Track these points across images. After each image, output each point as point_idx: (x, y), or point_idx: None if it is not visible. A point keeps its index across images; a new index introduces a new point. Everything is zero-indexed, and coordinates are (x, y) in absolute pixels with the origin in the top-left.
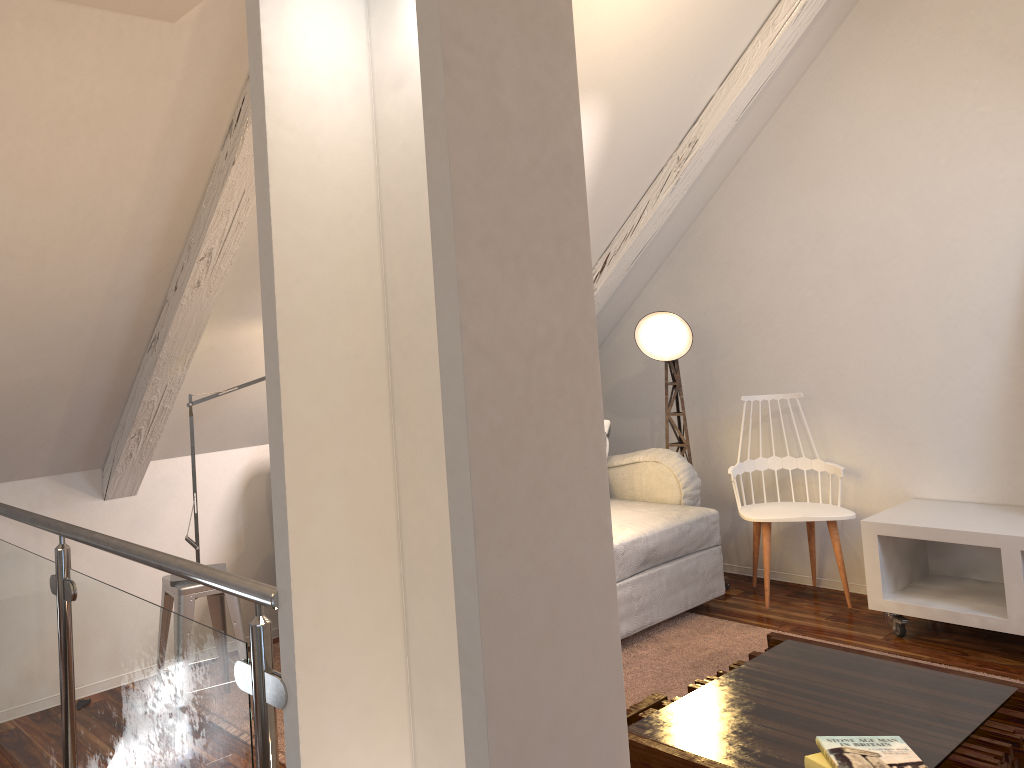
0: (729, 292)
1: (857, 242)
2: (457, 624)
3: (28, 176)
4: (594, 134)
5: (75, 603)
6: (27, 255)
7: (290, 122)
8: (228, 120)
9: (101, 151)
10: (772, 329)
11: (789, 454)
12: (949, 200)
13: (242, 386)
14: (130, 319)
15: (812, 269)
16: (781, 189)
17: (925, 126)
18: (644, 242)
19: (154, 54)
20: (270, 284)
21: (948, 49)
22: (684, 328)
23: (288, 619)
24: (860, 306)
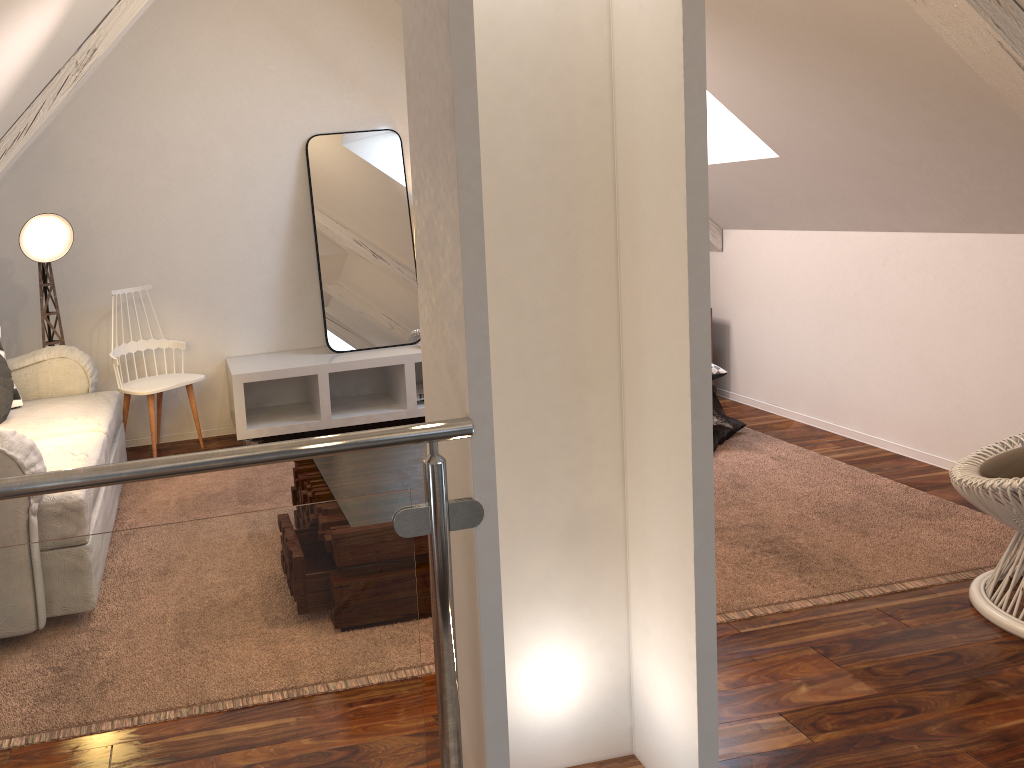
0: (79, 198)
1: (187, 159)
2: (691, 374)
3: None
4: (56, 21)
5: None
6: None
7: None
8: None
9: None
10: (119, 232)
11: (134, 339)
12: (250, 132)
13: None
14: None
15: (152, 180)
16: (125, 108)
17: (235, 73)
18: (31, 143)
19: None
20: (471, 117)
21: (250, 16)
22: (66, 230)
23: (487, 440)
24: (189, 212)
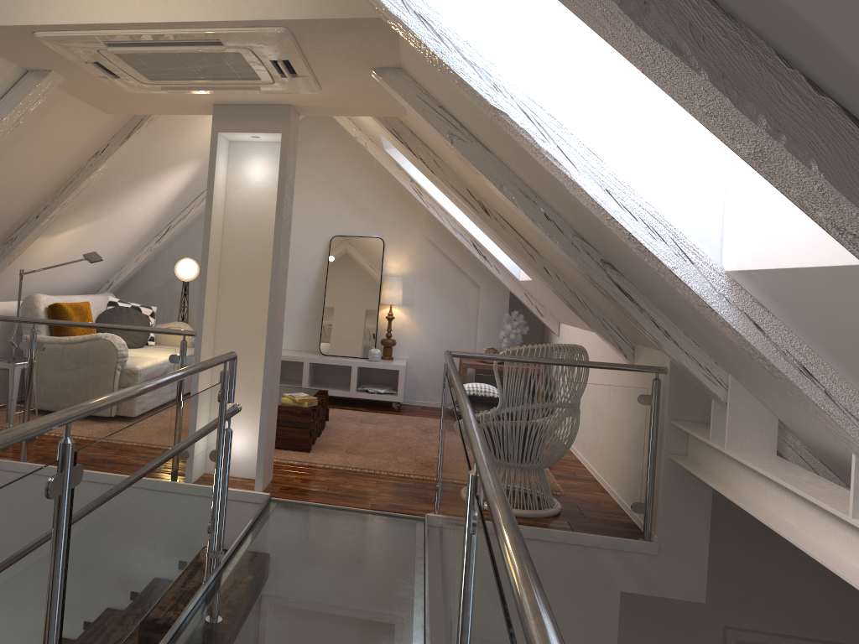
0: None
1: None
2: (267, 331)
3: (28, 161)
4: (192, 174)
5: (45, 351)
6: (2, 193)
7: (216, 195)
8: (97, 150)
9: (55, 155)
10: None
11: None
12: (302, 230)
13: (46, 268)
14: (9, 228)
15: None
16: None
17: (299, 198)
18: (187, 223)
19: (95, 123)
20: (207, 242)
21: (311, 170)
22: (197, 267)
23: (200, 338)
24: None
